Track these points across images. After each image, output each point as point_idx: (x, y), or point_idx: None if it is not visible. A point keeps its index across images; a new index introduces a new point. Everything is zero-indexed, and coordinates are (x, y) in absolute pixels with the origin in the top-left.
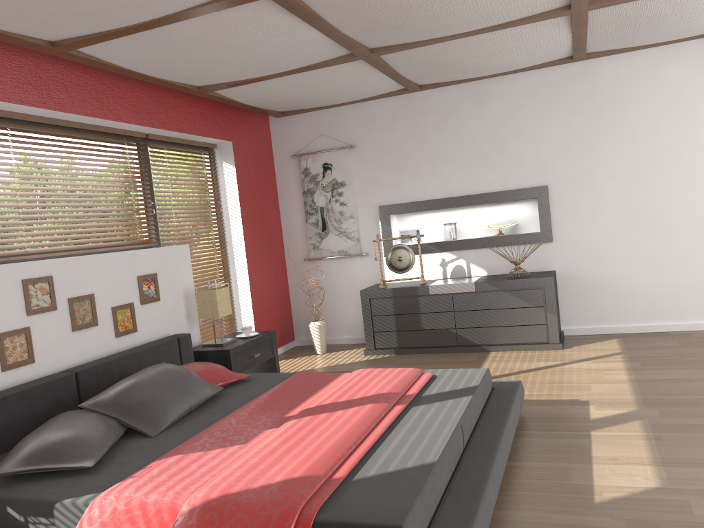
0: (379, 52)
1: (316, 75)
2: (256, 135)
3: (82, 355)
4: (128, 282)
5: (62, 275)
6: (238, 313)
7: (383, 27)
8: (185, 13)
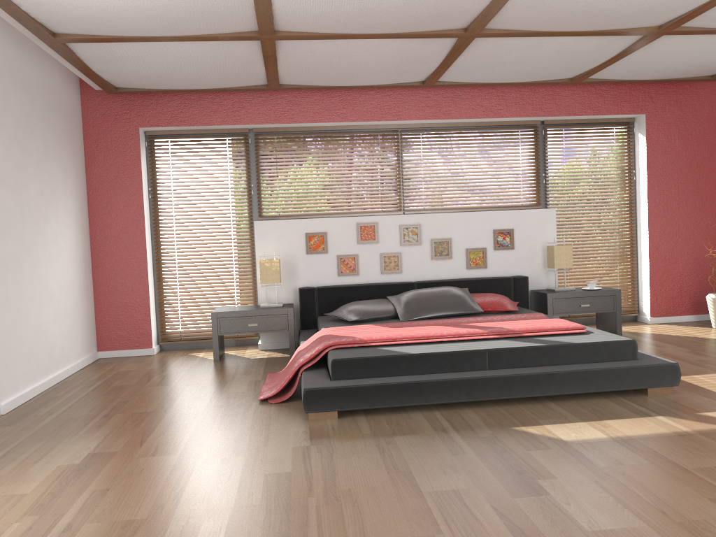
0: (666, 27)
1: (648, 53)
2: (691, 101)
3: (436, 275)
4: (483, 233)
5: (428, 224)
6: (640, 273)
7: (605, 21)
8: (449, 56)
